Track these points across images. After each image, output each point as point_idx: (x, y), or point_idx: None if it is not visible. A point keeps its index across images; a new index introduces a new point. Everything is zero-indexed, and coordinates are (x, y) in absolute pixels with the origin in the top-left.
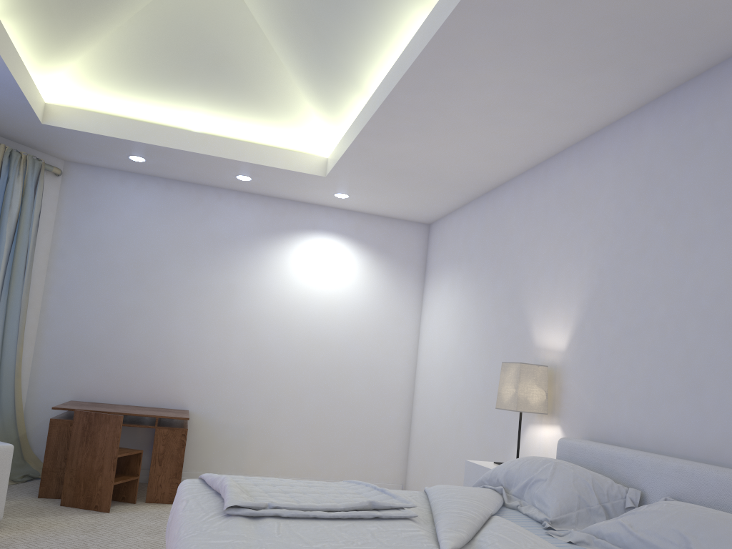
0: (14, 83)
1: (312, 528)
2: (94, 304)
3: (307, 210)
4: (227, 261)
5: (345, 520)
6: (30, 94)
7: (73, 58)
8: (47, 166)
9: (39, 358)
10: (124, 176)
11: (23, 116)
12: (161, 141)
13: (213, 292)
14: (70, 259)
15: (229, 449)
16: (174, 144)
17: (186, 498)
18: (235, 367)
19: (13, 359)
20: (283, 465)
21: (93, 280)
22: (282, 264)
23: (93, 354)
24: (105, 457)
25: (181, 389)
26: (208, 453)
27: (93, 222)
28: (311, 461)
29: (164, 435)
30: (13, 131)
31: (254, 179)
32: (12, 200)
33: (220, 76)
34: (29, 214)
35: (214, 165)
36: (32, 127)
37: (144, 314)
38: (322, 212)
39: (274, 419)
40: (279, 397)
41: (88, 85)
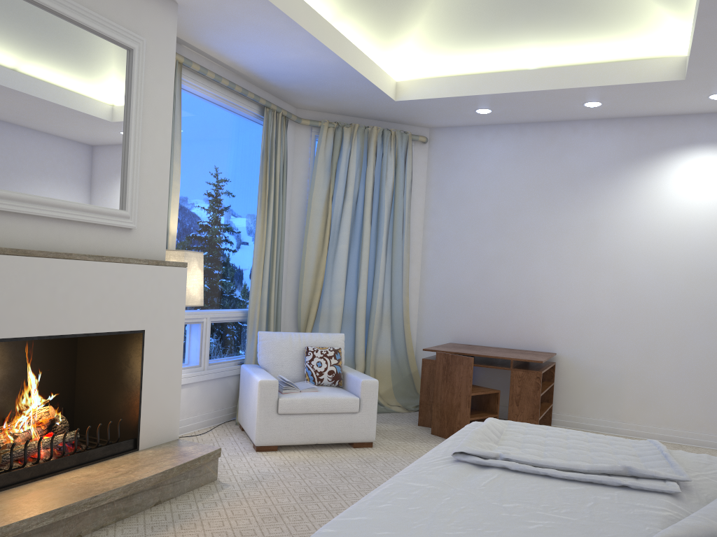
0: (358, 74)
1: (529, 486)
2: (463, 255)
3: (680, 123)
4: (587, 198)
5: (582, 484)
6: (376, 79)
7: (409, 34)
8: (413, 136)
9: (423, 306)
10: (480, 130)
11: (380, 99)
12: (495, 88)
13: (574, 231)
14: (440, 217)
15: (601, 394)
16: (508, 89)
17: (447, 439)
18: (603, 308)
19: (400, 307)
20: (665, 415)
21: (460, 233)
22: (651, 192)
23: (465, 300)
24: (461, 394)
25: (548, 332)
26: (579, 397)
27: (456, 180)
28: (701, 413)
29: (519, 377)
30: (380, 113)
31: (603, 102)
32: (387, 173)
33: (543, 2)
34: (402, 182)
35: (555, 99)
36: (390, 106)
37: (507, 261)
38: (702, 122)
39: (652, 364)
40: (657, 340)
41: (428, 54)
